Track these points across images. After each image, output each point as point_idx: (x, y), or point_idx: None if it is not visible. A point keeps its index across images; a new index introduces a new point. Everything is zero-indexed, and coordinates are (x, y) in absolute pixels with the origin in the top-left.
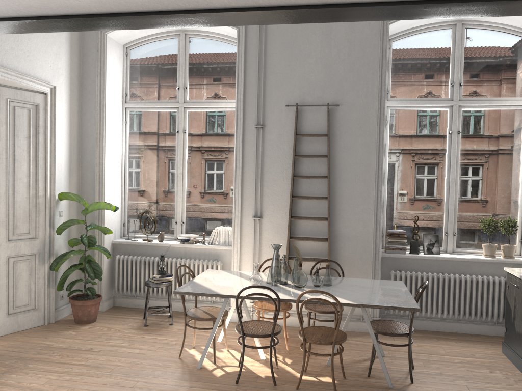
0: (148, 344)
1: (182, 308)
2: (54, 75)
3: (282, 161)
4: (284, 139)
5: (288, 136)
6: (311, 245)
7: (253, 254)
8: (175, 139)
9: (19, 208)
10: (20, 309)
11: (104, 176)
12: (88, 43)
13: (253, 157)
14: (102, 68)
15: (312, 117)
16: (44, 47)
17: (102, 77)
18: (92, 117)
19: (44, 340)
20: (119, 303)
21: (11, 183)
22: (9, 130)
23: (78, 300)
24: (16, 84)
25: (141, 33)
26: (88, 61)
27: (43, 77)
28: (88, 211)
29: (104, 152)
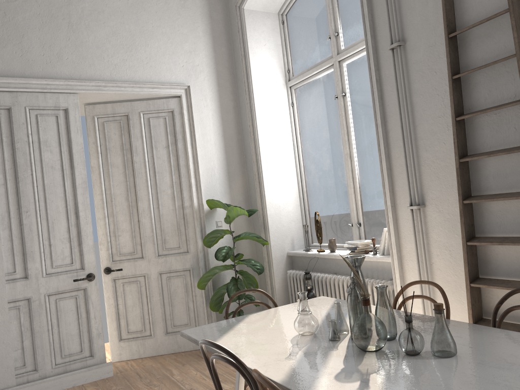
0: None
1: None
2: (190, 74)
3: (440, 93)
4: (438, 52)
5: (444, 43)
6: (519, 253)
7: (418, 271)
8: (337, 109)
9: (166, 222)
10: (179, 328)
11: (262, 174)
12: (234, 26)
13: (396, 101)
14: (245, 49)
15: None
16: (170, 48)
17: (246, 59)
18: (246, 109)
19: (176, 368)
20: None
21: (155, 196)
22: (146, 143)
23: None
24: (140, 95)
25: None
26: (236, 47)
27: (172, 80)
28: (231, 219)
29: (258, 147)
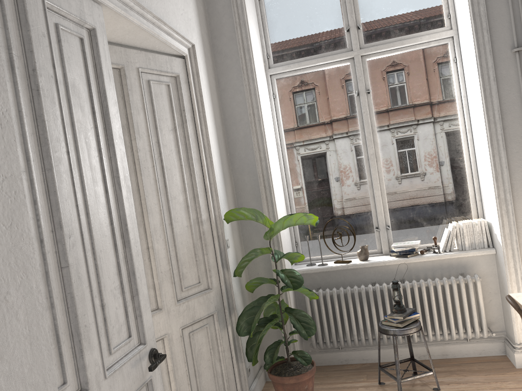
0: None
1: (419, 355)
2: (187, 28)
3: None
4: None
5: None
6: None
7: None
8: (353, 106)
9: (181, 246)
10: None
11: (271, 176)
12: None
13: (516, 100)
14: (241, 16)
15: None
16: None
17: (243, 28)
18: (237, 93)
19: None
20: (316, 361)
21: (165, 207)
22: (148, 120)
23: (283, 374)
24: (149, 41)
25: None
26: (218, 11)
27: (177, 30)
28: (274, 232)
29: (264, 141)
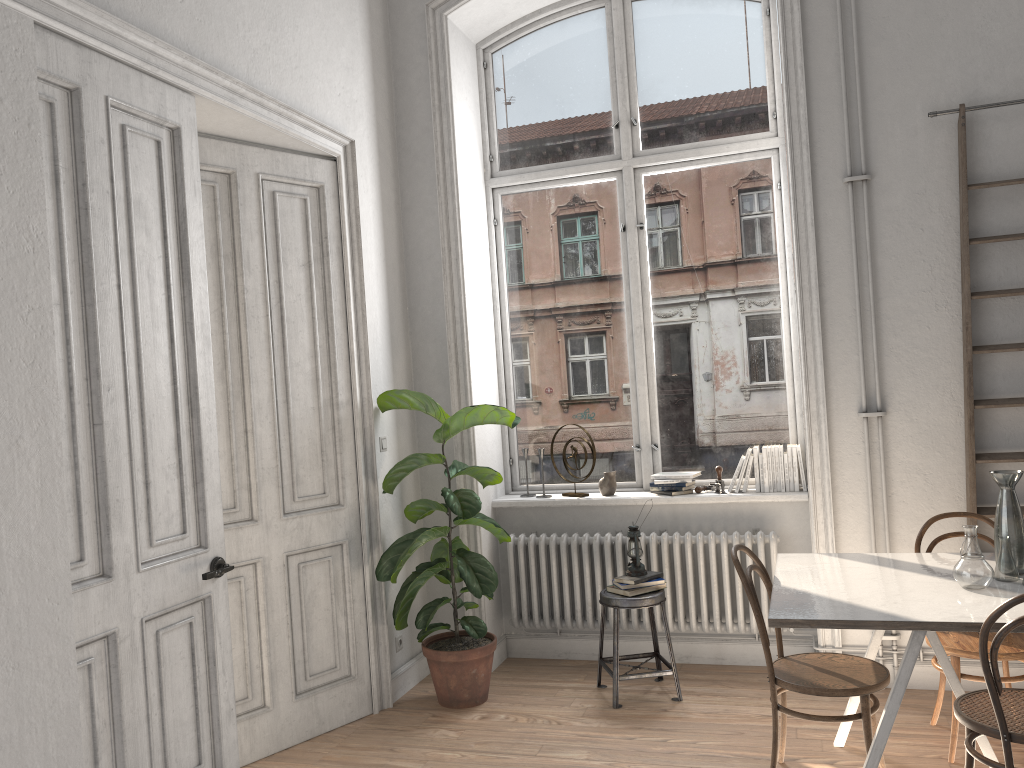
0: (657, 761)
1: (679, 655)
2: (348, 116)
3: (928, 259)
4: (930, 203)
5: (939, 194)
6: None
7: (871, 507)
8: (617, 248)
9: (299, 436)
10: (319, 679)
11: (468, 348)
12: (405, 43)
13: (845, 258)
14: (443, 97)
15: (1006, 135)
16: (324, 49)
17: (445, 116)
18: (428, 214)
19: (390, 758)
20: (520, 650)
21: (280, 376)
22: (267, 249)
23: (443, 650)
24: (276, 136)
25: (520, 8)
26: (410, 86)
27: (327, 119)
28: (450, 432)
29: (462, 293)
